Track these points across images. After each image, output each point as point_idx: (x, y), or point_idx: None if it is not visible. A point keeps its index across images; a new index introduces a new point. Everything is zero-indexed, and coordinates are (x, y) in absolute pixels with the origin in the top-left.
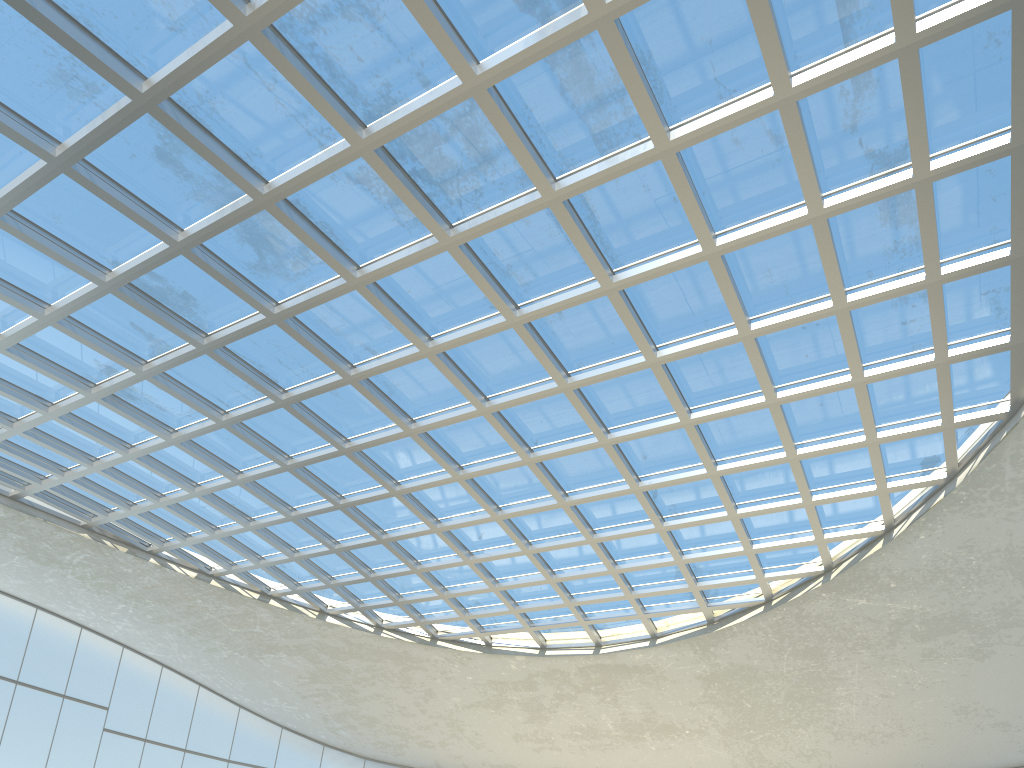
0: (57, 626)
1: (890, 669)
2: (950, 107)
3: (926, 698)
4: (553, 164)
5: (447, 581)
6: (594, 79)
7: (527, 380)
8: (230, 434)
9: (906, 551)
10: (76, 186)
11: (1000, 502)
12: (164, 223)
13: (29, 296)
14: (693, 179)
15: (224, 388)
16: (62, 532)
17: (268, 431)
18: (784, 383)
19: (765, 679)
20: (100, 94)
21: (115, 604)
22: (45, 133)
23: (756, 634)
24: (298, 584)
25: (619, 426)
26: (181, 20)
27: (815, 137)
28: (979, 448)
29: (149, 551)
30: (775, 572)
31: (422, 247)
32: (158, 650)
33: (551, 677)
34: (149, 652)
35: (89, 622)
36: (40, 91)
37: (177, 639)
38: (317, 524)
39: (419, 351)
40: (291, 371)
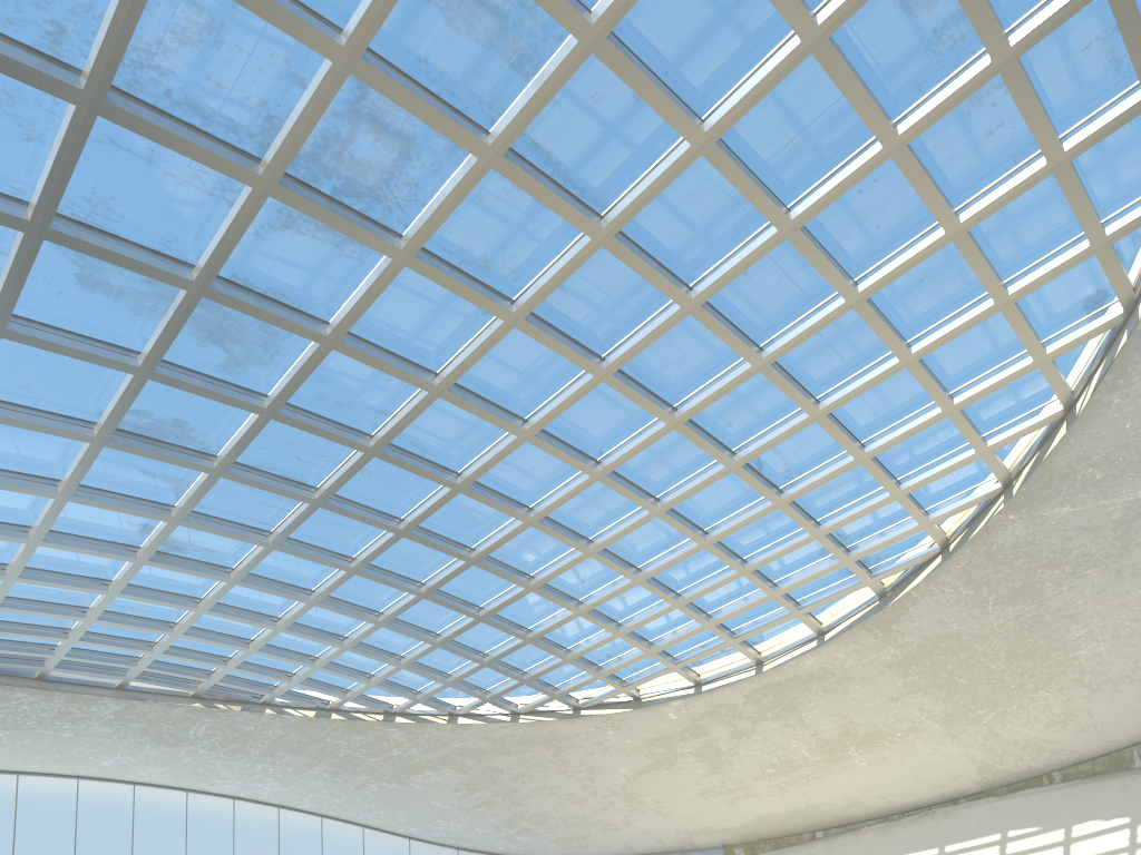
0: (210, 804)
1: (1134, 583)
2: None
3: None
4: (479, 116)
5: (567, 641)
6: None
7: (560, 383)
8: (286, 554)
9: (1102, 426)
10: (25, 347)
11: None
12: (120, 353)
13: (39, 478)
14: (646, 62)
15: (258, 507)
16: (175, 708)
17: (320, 538)
18: (863, 271)
19: (974, 644)
20: None
21: (254, 766)
22: None
23: (943, 592)
24: (418, 692)
25: (686, 398)
26: (32, 125)
27: None
28: None
29: (262, 702)
30: (941, 509)
31: (378, 273)
32: (311, 801)
33: (718, 715)
34: (304, 806)
35: (238, 791)
36: None
37: (324, 785)
38: (410, 622)
39: (428, 393)
40: (314, 465)
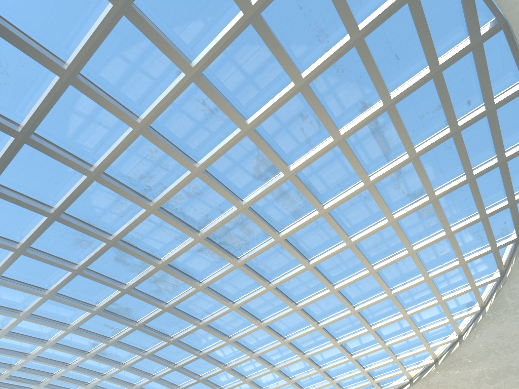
0: None
1: None
2: (437, 172)
3: None
4: (277, 227)
5: None
6: (289, 195)
7: (278, 309)
8: (148, 360)
9: (471, 344)
10: (82, 278)
11: (509, 314)
12: (118, 283)
13: (61, 323)
14: (336, 219)
15: (144, 341)
16: None
17: (165, 355)
18: (394, 286)
19: None
20: (93, 244)
21: None
22: (70, 262)
23: None
24: None
25: (323, 319)
26: (125, 212)
27: (384, 194)
28: (491, 294)
29: None
30: (411, 367)
31: (227, 269)
32: None
33: None
34: None
35: None
36: (69, 248)
37: None
38: None
39: (229, 308)
40: (173, 328)
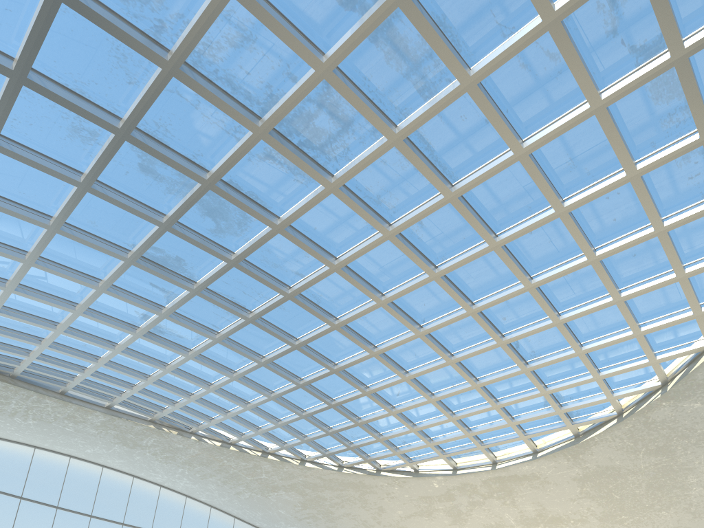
0: (146, 487)
1: None
2: None
3: None
4: (393, 115)
5: (381, 429)
6: (408, 46)
7: (408, 276)
8: (224, 347)
9: None
10: (99, 200)
11: None
12: (154, 213)
13: (89, 276)
14: (497, 102)
15: (214, 316)
16: (138, 426)
17: (246, 341)
18: (601, 244)
19: (627, 475)
20: (99, 136)
21: (177, 469)
22: (74, 169)
23: (614, 441)
24: (285, 443)
25: (481, 298)
26: (134, 75)
27: (585, 47)
28: None
29: (190, 432)
30: (621, 391)
31: (315, 194)
32: (207, 496)
33: (463, 489)
34: (202, 498)
35: (164, 482)
36: (65, 143)
37: (217, 488)
38: (289, 400)
39: (329, 268)
40: (252, 298)
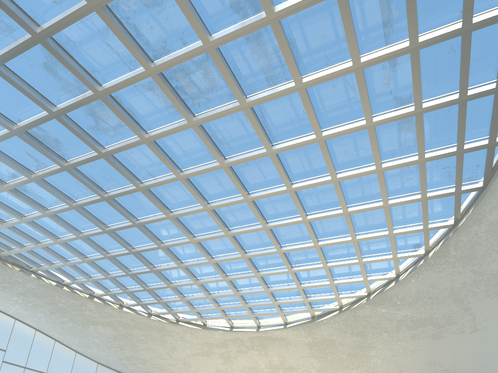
0: None
1: (396, 343)
2: (432, 79)
3: (412, 357)
4: (246, 89)
5: (185, 292)
6: (267, 49)
7: (229, 195)
8: (77, 213)
9: (405, 287)
10: None
11: (448, 266)
12: (46, 102)
13: None
14: (312, 102)
15: (74, 189)
16: None
17: (97, 212)
18: (351, 204)
19: (338, 346)
20: (15, 31)
21: (12, 297)
22: None
23: (334, 324)
24: (109, 291)
25: (272, 220)
26: None
27: (370, 87)
28: (439, 240)
29: (31, 270)
30: (344, 294)
31: (179, 125)
32: (34, 321)
33: (235, 342)
34: (29, 322)
35: None
36: None
37: (44, 316)
38: (120, 261)
39: (176, 177)
40: (110, 183)
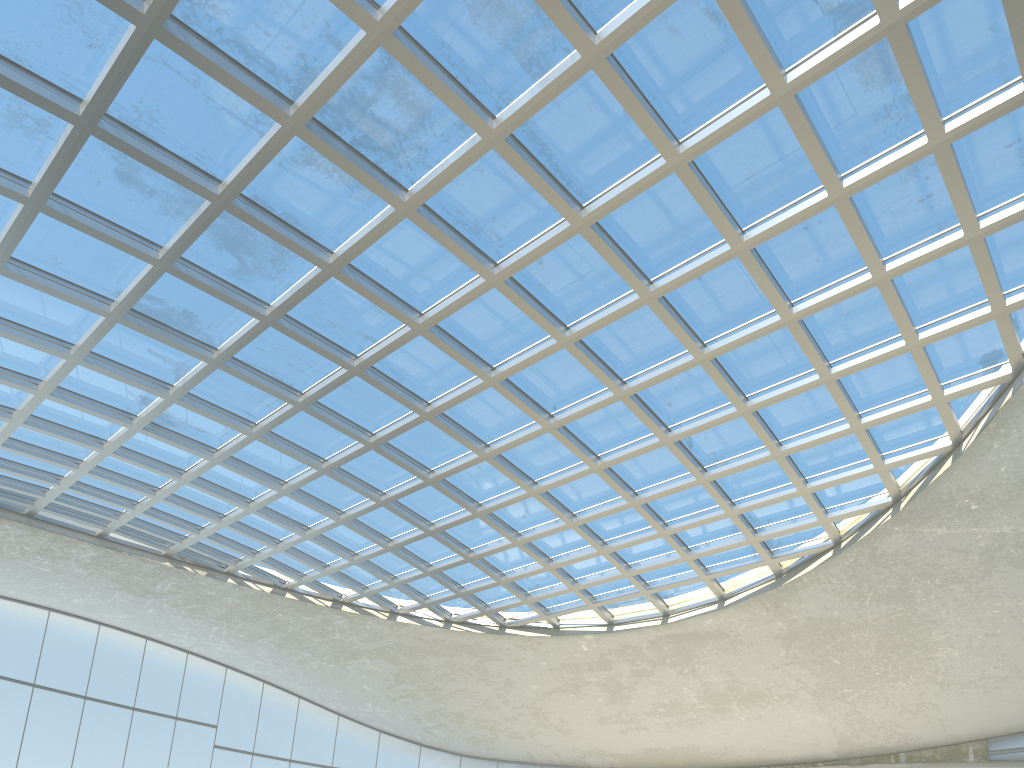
0: (165, 654)
1: (990, 604)
2: None
3: None
4: (488, 101)
5: (503, 566)
6: None
7: (528, 342)
8: (266, 446)
9: (981, 465)
10: (60, 224)
11: None
12: (144, 244)
13: (55, 340)
14: (638, 84)
15: (248, 400)
16: (147, 563)
17: (299, 437)
18: (800, 296)
19: (850, 631)
20: (51, 127)
21: (210, 627)
22: (18, 177)
23: (830, 582)
24: (365, 587)
25: (634, 375)
26: (96, 35)
27: (759, 4)
28: None
29: (226, 572)
30: (838, 511)
31: (382, 219)
32: (257, 667)
33: (624, 654)
34: (249, 670)
35: (193, 647)
36: (0, 136)
37: (270, 655)
38: (368, 524)
39: (411, 329)
40: (302, 372)
